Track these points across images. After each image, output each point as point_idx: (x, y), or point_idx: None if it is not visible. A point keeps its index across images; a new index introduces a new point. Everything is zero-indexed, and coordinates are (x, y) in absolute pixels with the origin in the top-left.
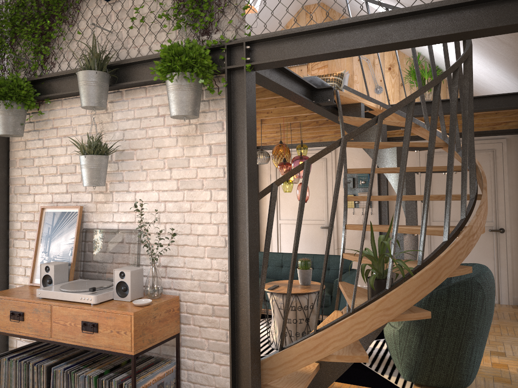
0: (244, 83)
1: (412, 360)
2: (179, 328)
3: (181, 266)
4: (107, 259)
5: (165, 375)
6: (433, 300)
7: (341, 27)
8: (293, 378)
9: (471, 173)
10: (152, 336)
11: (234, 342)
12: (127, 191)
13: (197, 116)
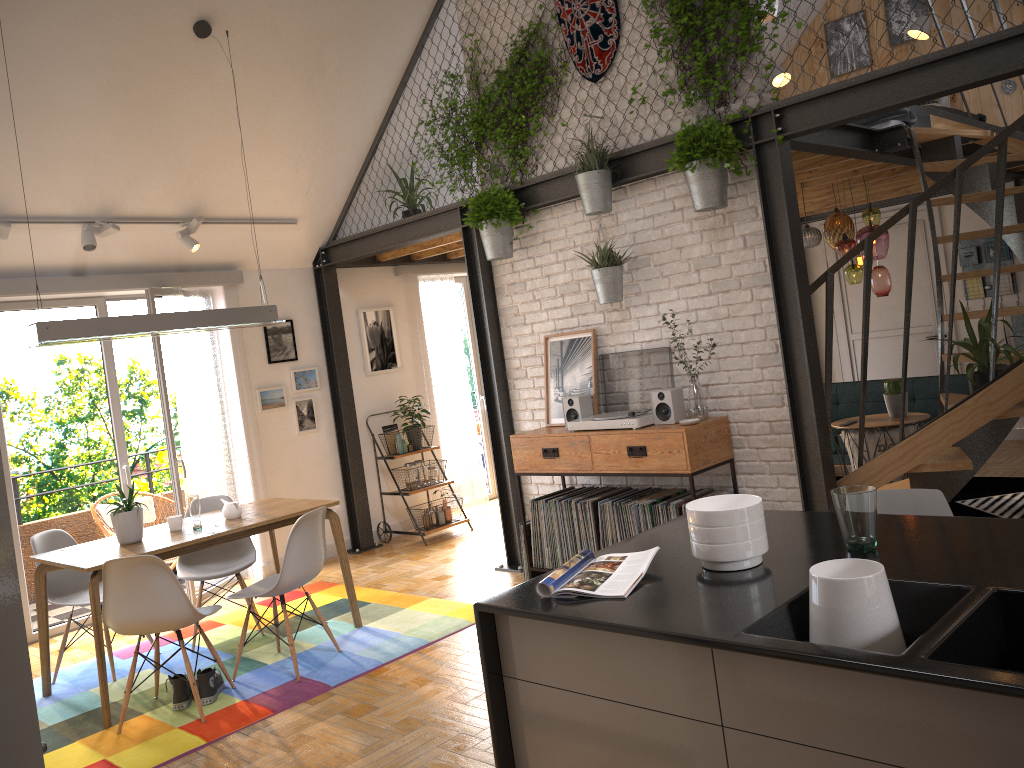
0: (777, 158)
1: None
2: (732, 453)
3: (725, 382)
4: (633, 387)
5: None
6: None
7: (889, 76)
8: None
9: None
10: (705, 457)
11: (801, 458)
12: (647, 304)
13: (725, 206)
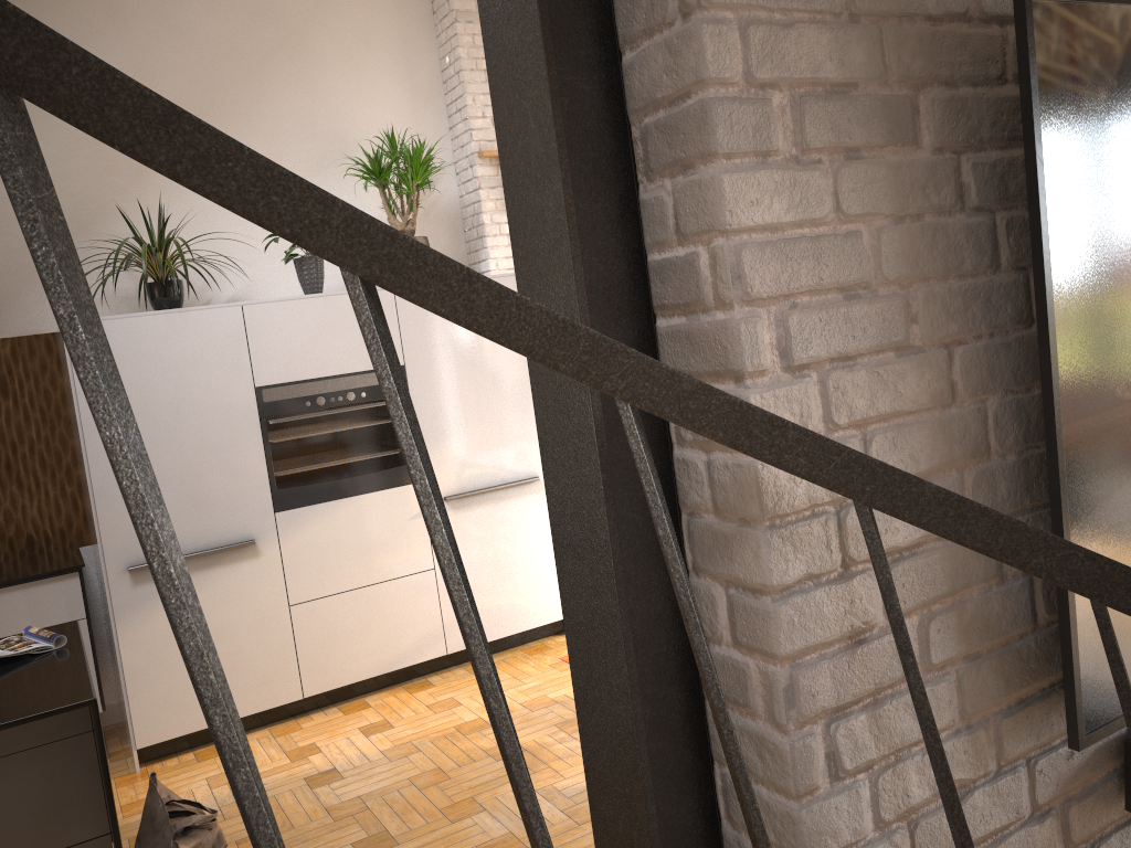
0: None
1: None
2: None
3: None
4: None
5: None
6: None
7: None
8: None
9: None
10: None
11: None
12: None
13: None
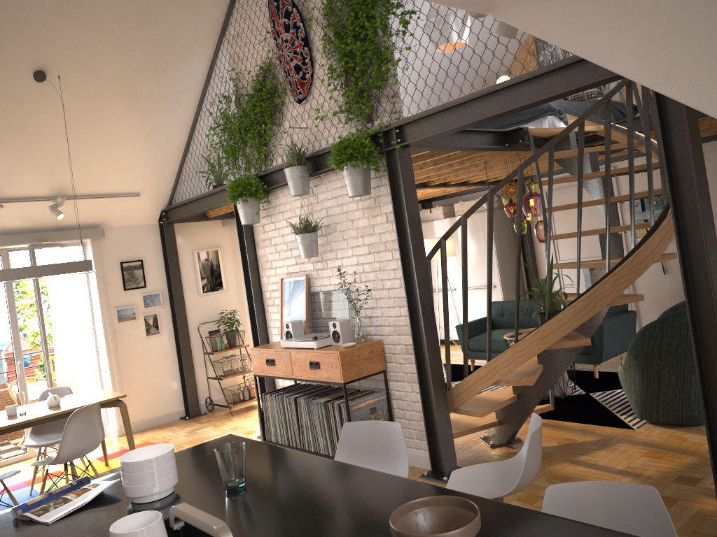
0: (398, 161)
1: (638, 397)
2: (384, 366)
3: (380, 315)
4: (330, 315)
5: (376, 402)
6: (647, 333)
7: (458, 105)
8: (483, 404)
9: (650, 199)
10: (358, 370)
11: (421, 373)
12: (336, 258)
13: (368, 193)
